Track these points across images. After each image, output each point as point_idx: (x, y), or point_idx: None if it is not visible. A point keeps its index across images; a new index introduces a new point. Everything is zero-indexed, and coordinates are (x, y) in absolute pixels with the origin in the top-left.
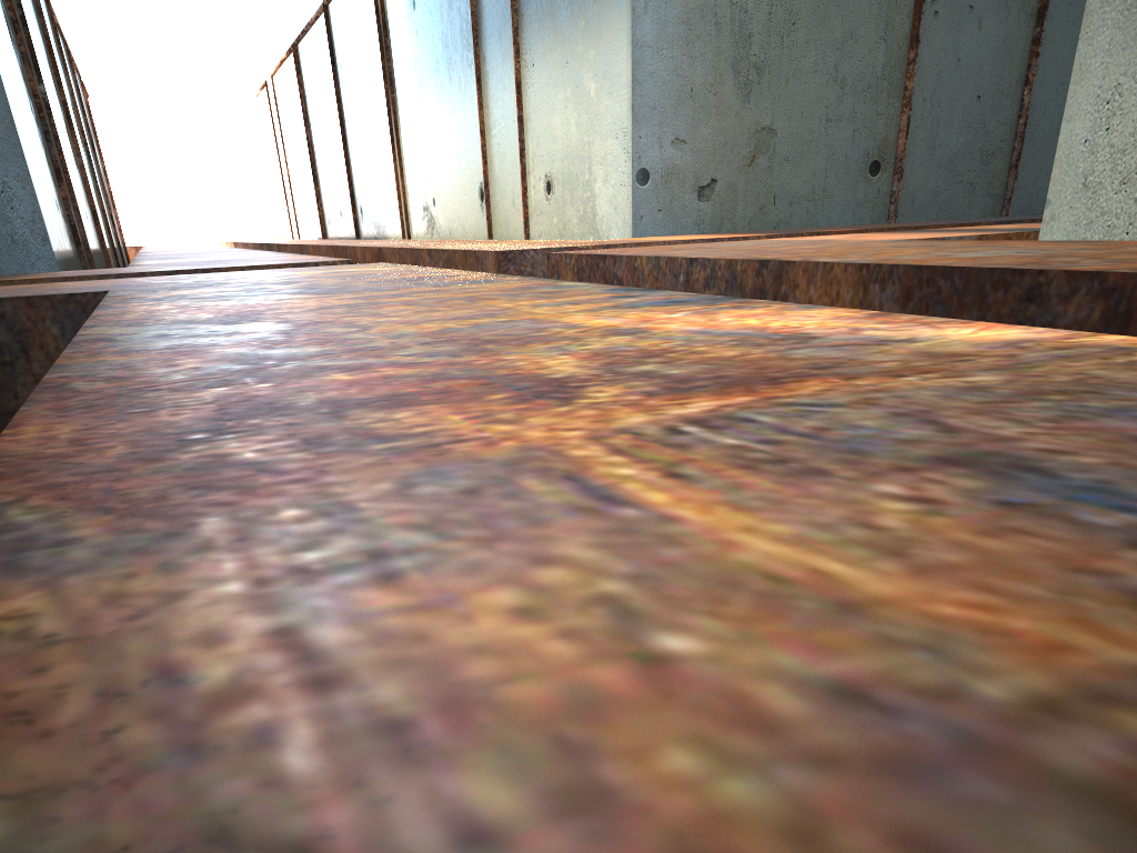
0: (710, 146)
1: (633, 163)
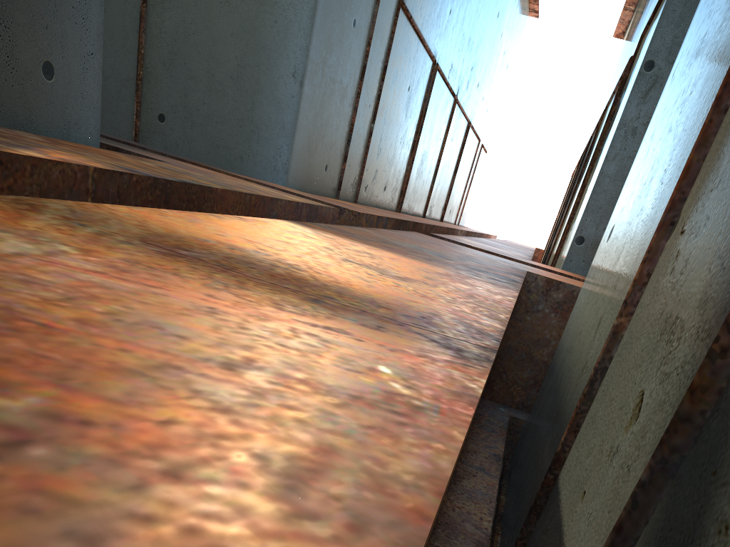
0: None
1: (576, 232)
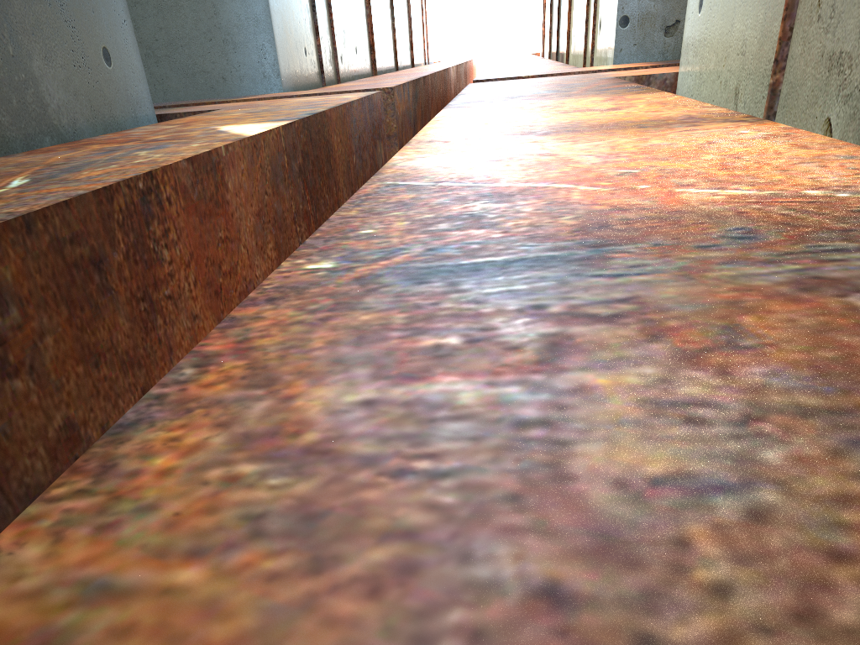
0: None
1: (617, 13)
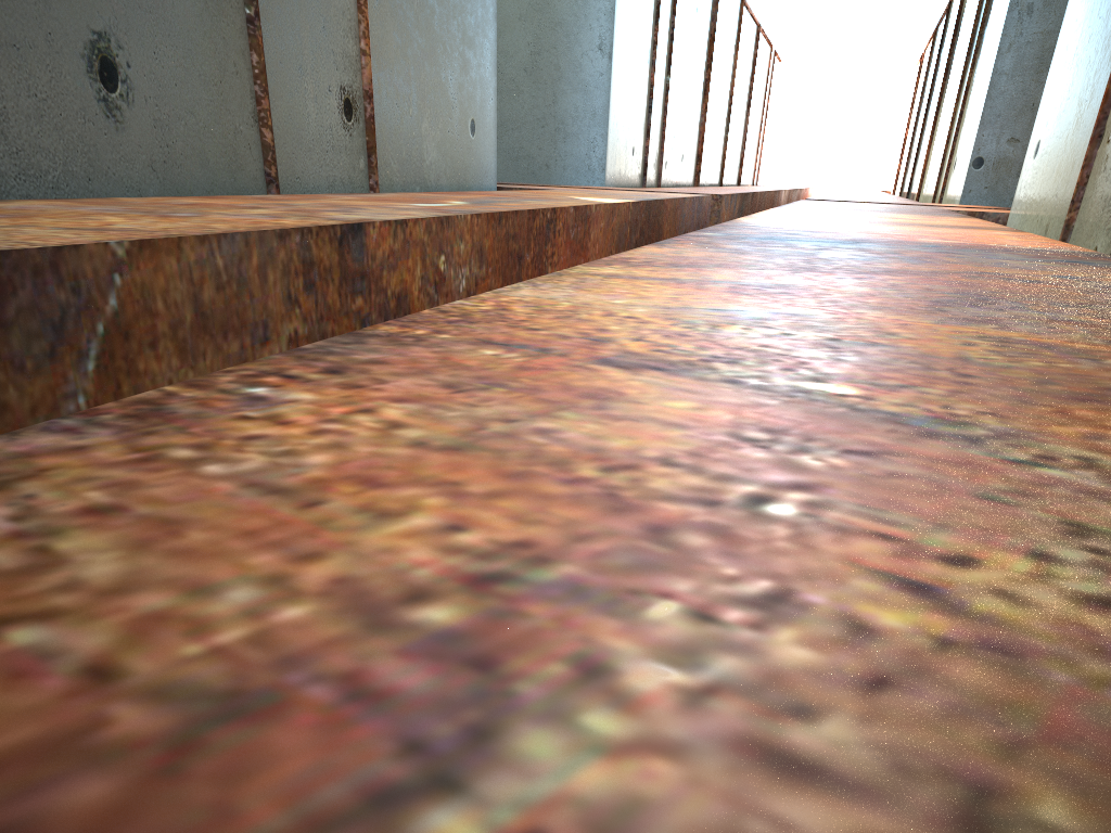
0: None
1: (972, 153)
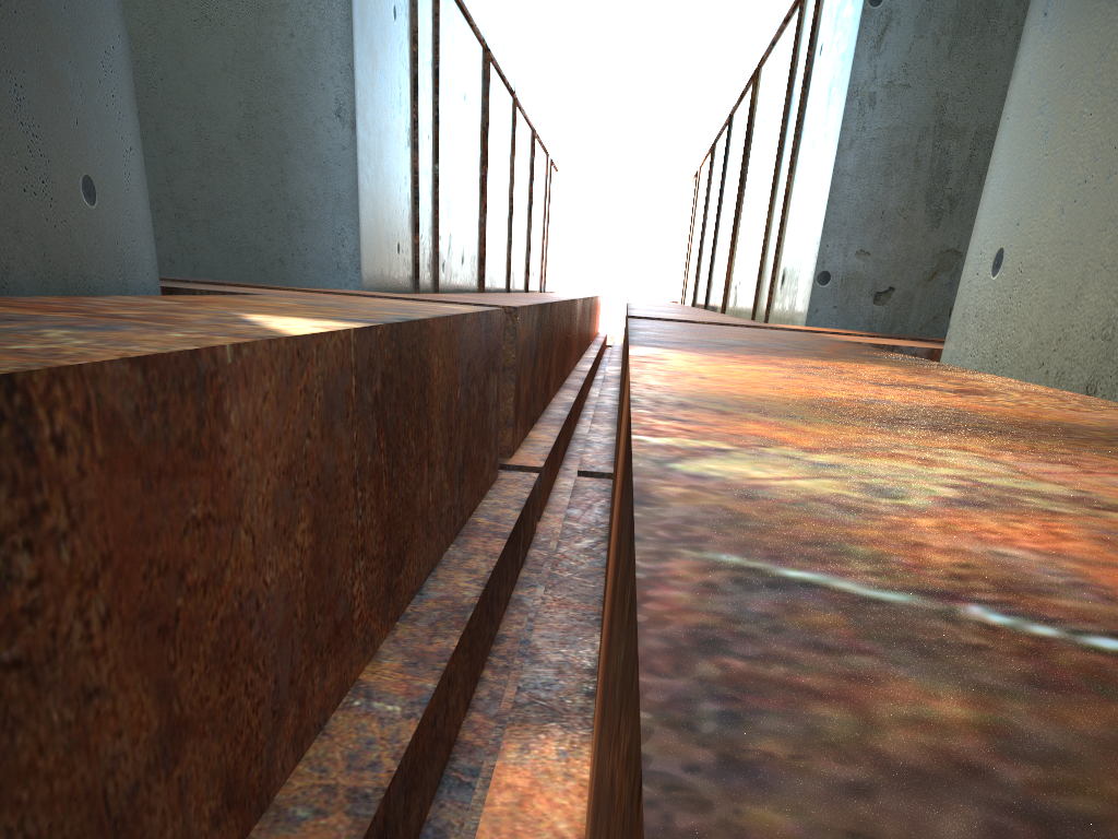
0: (892, 259)
1: (816, 266)
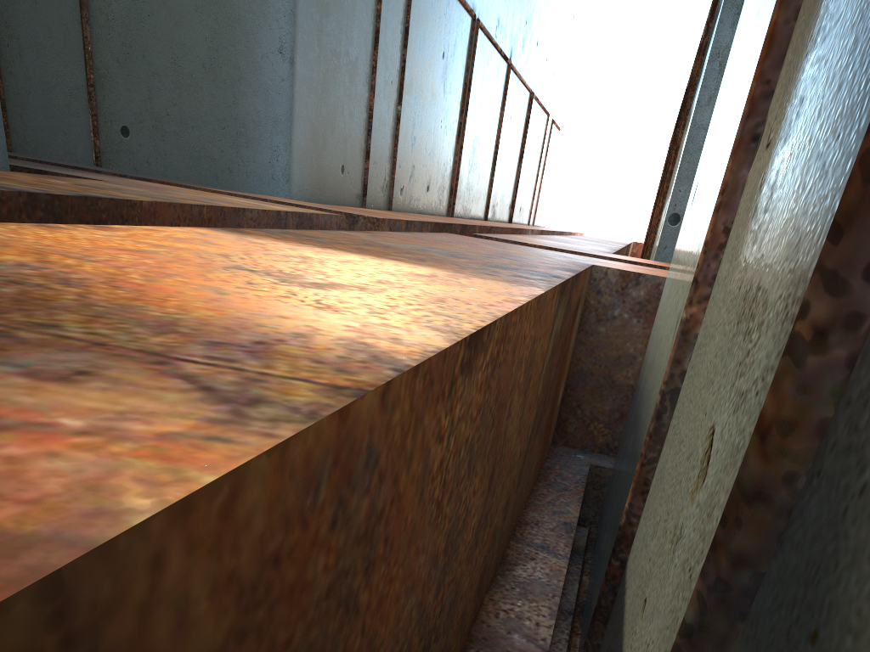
0: None
1: (668, 208)
